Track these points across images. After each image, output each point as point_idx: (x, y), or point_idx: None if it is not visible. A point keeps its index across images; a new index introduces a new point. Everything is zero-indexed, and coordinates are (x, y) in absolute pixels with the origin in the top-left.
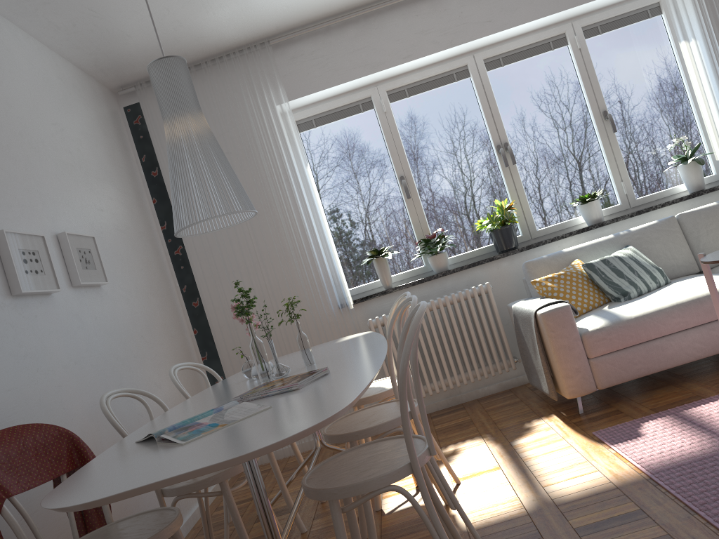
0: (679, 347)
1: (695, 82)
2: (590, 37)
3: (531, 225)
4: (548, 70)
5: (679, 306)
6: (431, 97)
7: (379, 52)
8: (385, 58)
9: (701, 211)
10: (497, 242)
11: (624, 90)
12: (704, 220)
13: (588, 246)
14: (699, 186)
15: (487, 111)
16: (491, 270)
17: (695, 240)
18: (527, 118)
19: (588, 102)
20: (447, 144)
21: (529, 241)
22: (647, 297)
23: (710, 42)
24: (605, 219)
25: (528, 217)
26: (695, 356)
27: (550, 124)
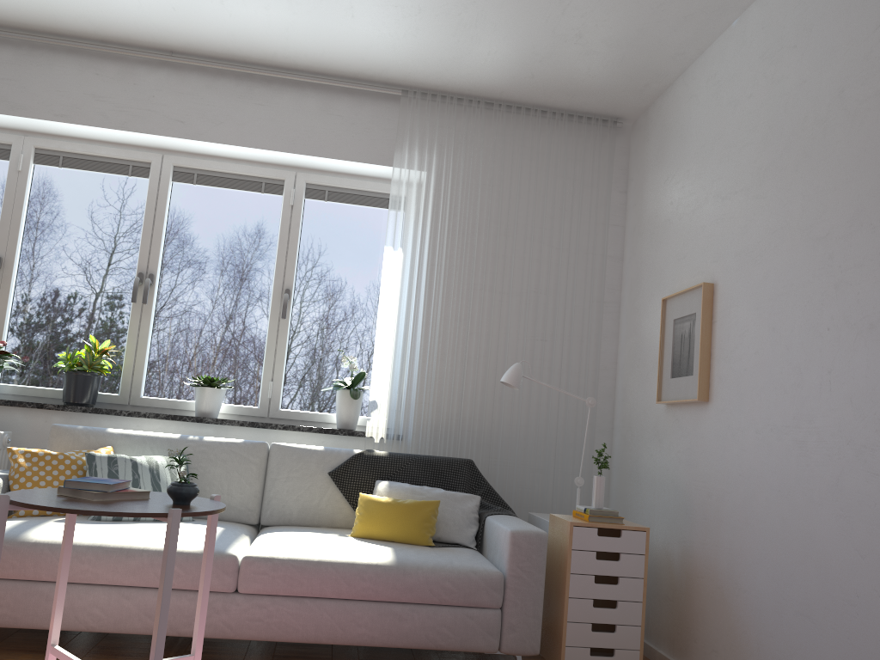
0: (71, 605)
1: (383, 299)
2: (312, 198)
3: (137, 388)
4: (248, 214)
5: (99, 549)
6: (91, 180)
7: (28, 94)
8: (32, 105)
9: (297, 450)
10: (64, 388)
11: (325, 277)
12: (294, 462)
13: (138, 436)
14: (346, 423)
15: (148, 227)
16: (37, 420)
17: (270, 482)
18: (197, 257)
19: (275, 270)
20: (82, 245)
21: (126, 406)
22: (106, 525)
23: (419, 262)
24: (232, 418)
25: (137, 376)
26: (87, 626)
27: (220, 276)
